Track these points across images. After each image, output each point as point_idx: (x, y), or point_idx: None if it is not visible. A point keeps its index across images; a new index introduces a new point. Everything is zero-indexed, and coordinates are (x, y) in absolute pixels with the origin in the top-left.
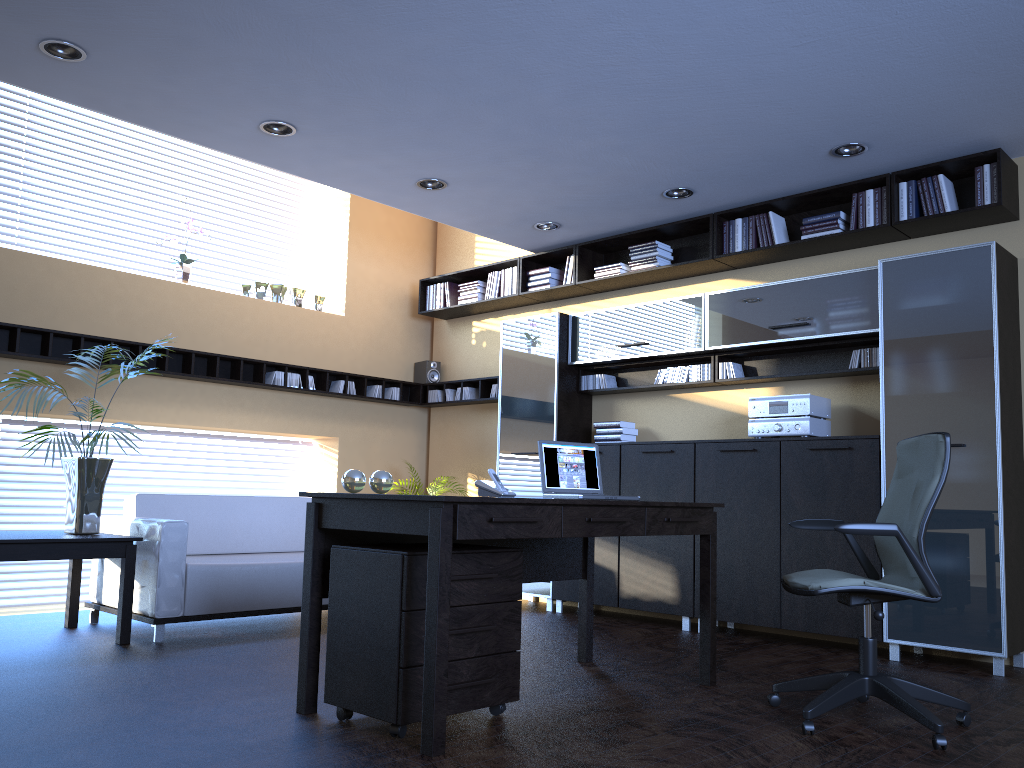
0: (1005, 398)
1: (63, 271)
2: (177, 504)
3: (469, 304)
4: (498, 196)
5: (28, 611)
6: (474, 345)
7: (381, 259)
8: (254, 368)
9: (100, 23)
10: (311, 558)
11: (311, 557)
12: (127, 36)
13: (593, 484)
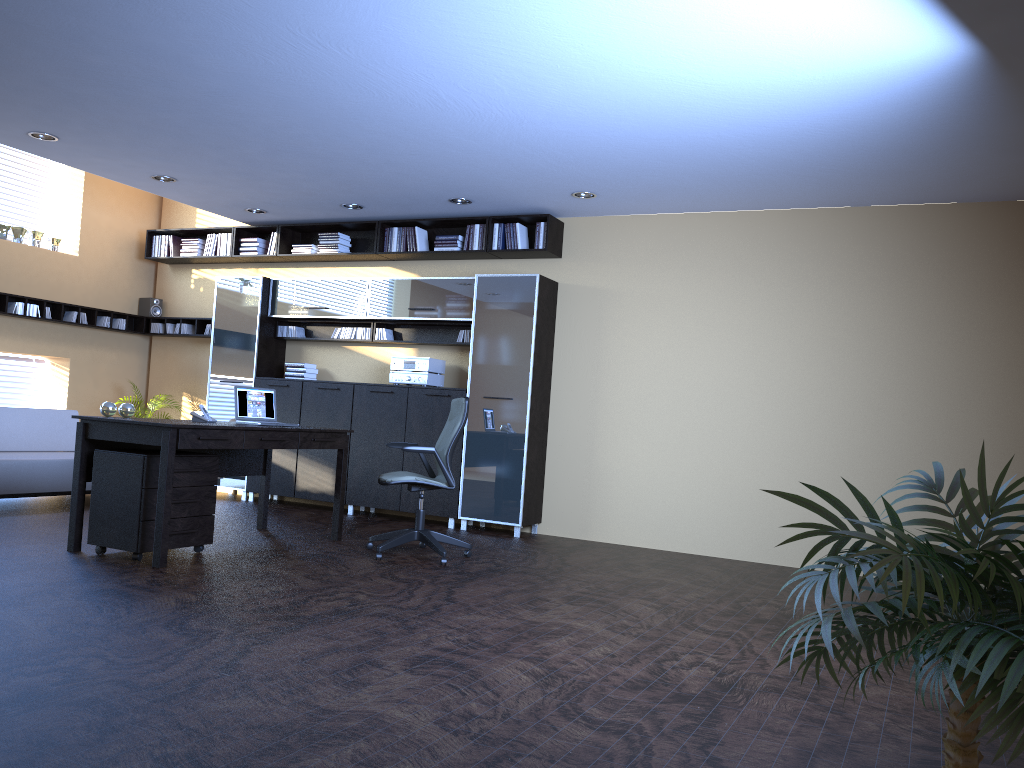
0: (537, 371)
1: None
2: None
3: (190, 257)
4: (217, 191)
5: None
6: (193, 289)
7: (113, 209)
8: None
9: None
10: (80, 457)
11: (80, 456)
12: None
13: (270, 415)
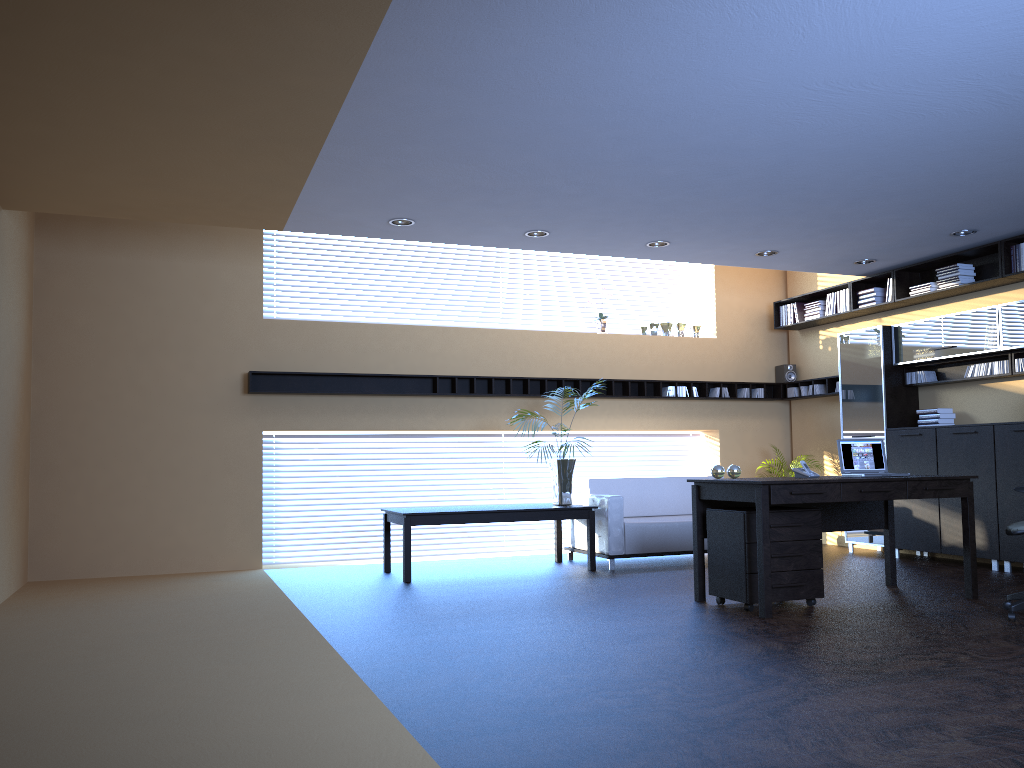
0: None
1: (530, 337)
2: (613, 484)
3: (812, 320)
4: (818, 252)
5: (529, 553)
6: (821, 349)
7: (741, 289)
8: (653, 385)
9: (557, 221)
10: (696, 516)
11: (695, 515)
12: (571, 223)
13: (879, 466)
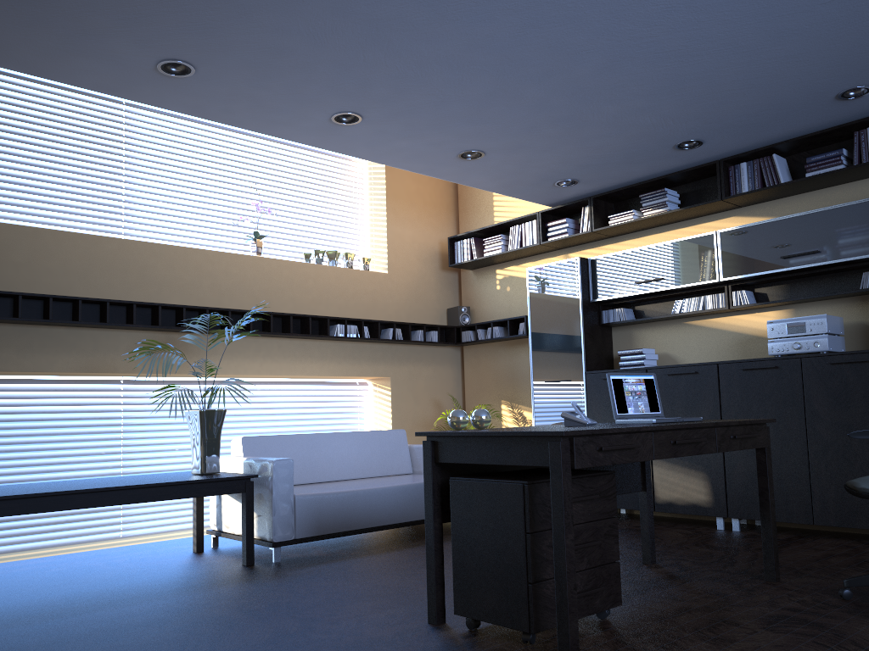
0: None
1: (163, 253)
2: (274, 443)
3: (495, 255)
4: (527, 160)
5: (156, 539)
6: (499, 290)
7: (414, 222)
8: (319, 323)
9: (210, 42)
10: (431, 489)
11: (431, 488)
12: (231, 51)
13: (655, 408)
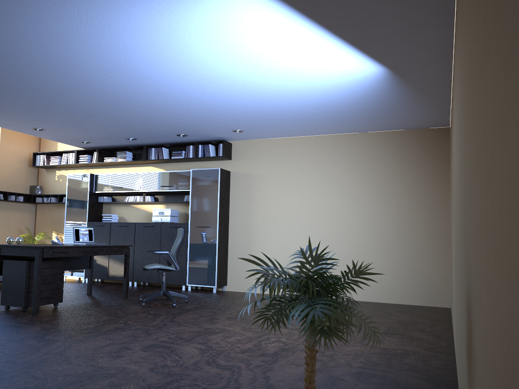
0: (221, 213)
1: None
2: None
3: (54, 165)
4: (65, 134)
5: None
6: (56, 180)
7: (15, 143)
8: None
9: None
10: None
11: None
12: None
13: (91, 239)
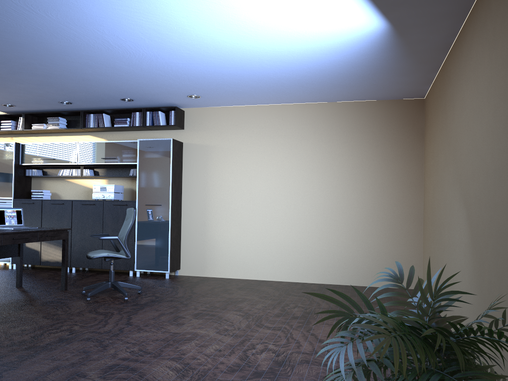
0: (174, 190)
1: None
2: None
3: None
4: None
5: None
6: None
7: None
8: None
9: None
10: None
11: None
12: None
13: (20, 223)
